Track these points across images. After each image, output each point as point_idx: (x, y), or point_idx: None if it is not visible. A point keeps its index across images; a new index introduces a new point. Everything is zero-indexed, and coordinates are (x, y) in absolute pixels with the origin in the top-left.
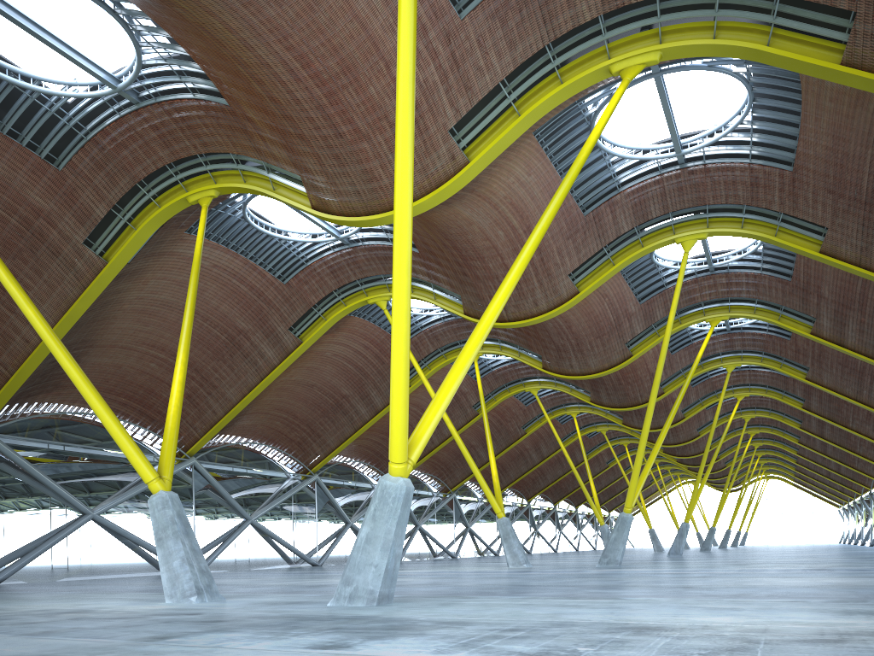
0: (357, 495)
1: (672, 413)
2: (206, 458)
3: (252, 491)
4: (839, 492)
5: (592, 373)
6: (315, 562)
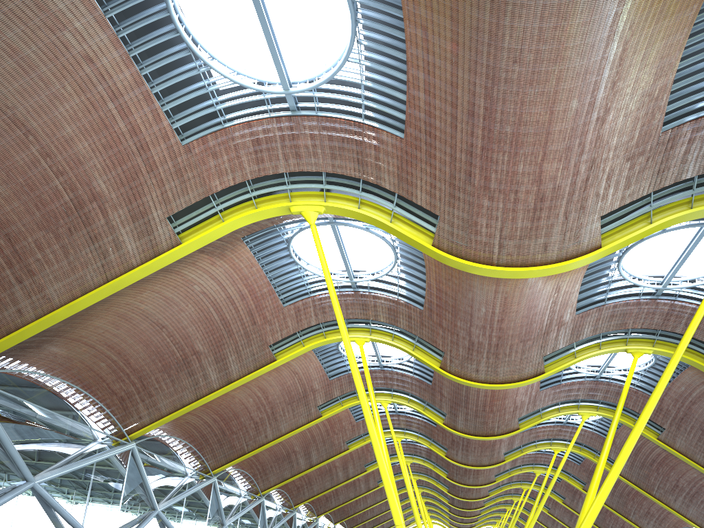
0: (169, 479)
1: (610, 439)
2: None
3: (43, 445)
4: None
5: (497, 383)
6: None
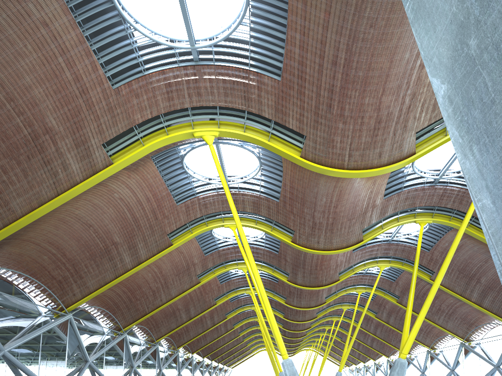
0: (93, 338)
1: (414, 282)
2: None
3: (6, 322)
4: (357, 359)
5: (332, 250)
6: None
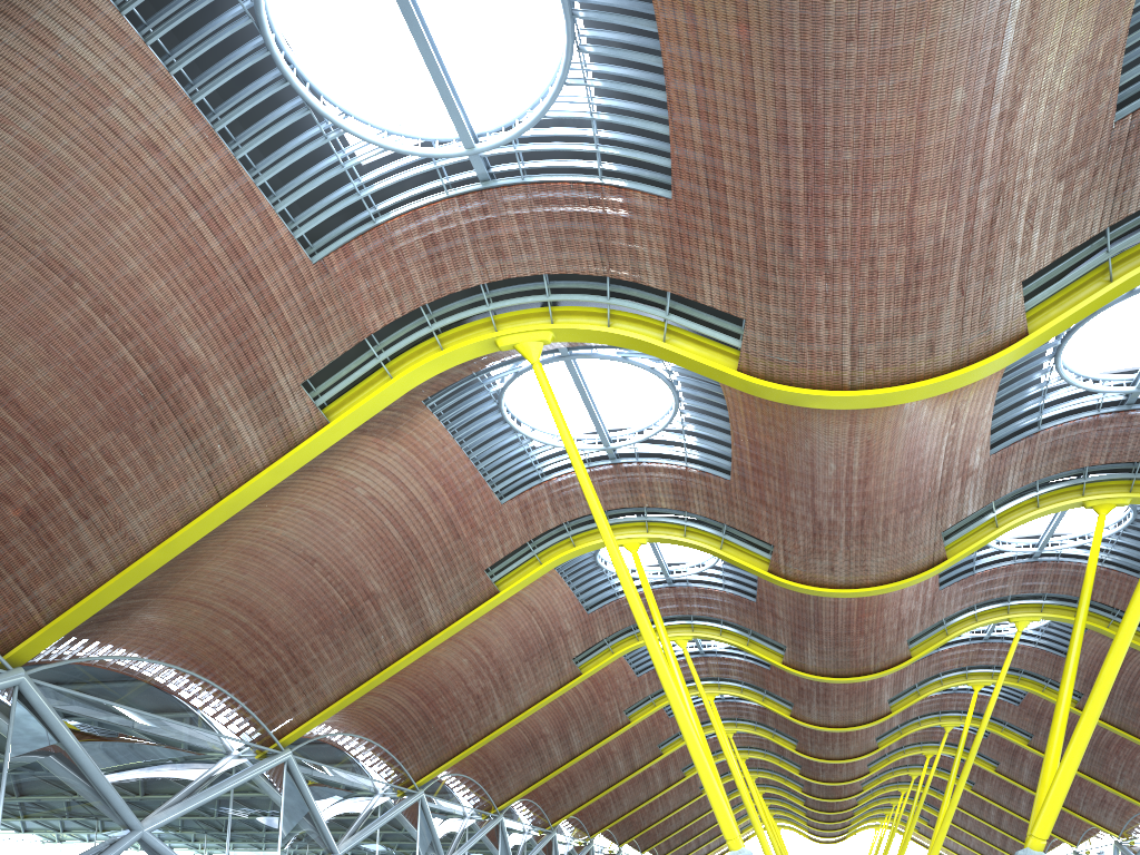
0: (350, 803)
1: (1074, 657)
2: (55, 677)
3: (150, 771)
4: (999, 849)
5: (868, 586)
6: None
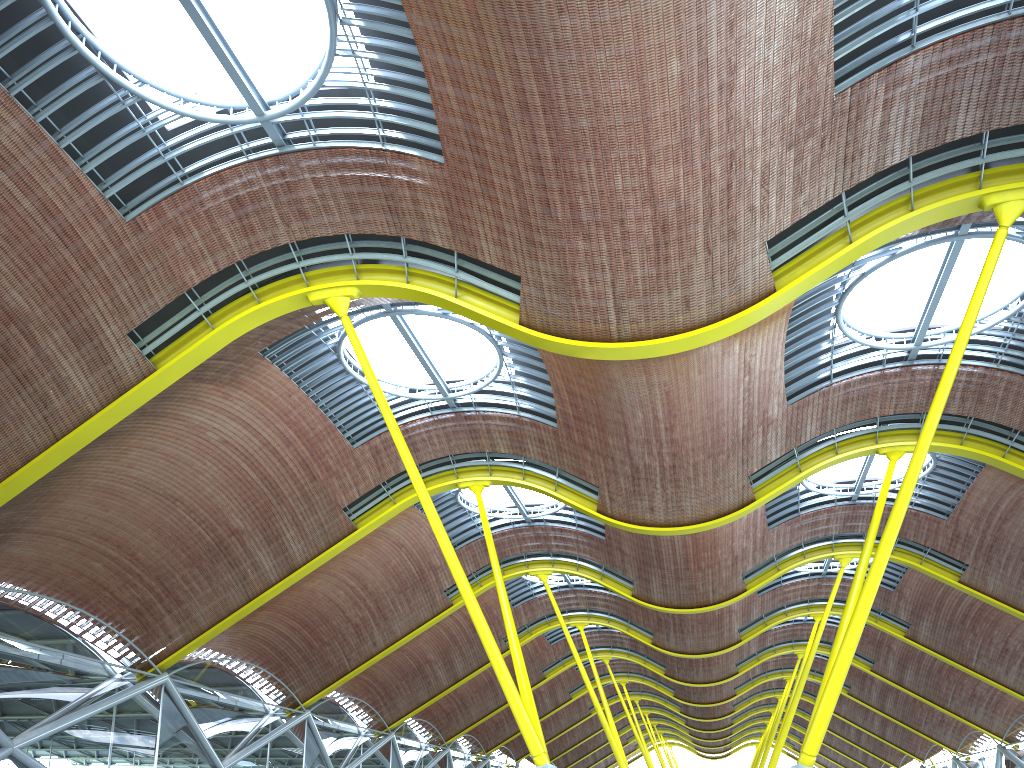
0: (238, 722)
1: (856, 589)
2: None
3: (25, 692)
4: (861, 764)
5: (685, 525)
6: None
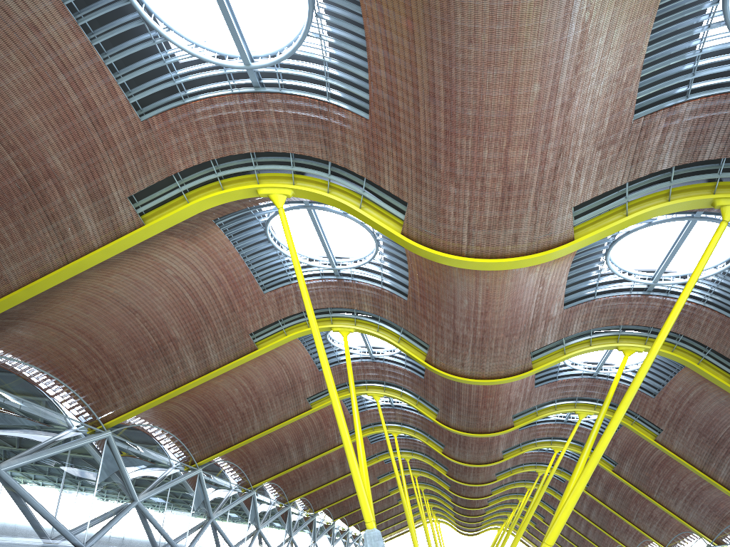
0: (151, 470)
1: (592, 439)
2: None
3: (11, 432)
4: None
5: (483, 379)
6: (81, 543)
